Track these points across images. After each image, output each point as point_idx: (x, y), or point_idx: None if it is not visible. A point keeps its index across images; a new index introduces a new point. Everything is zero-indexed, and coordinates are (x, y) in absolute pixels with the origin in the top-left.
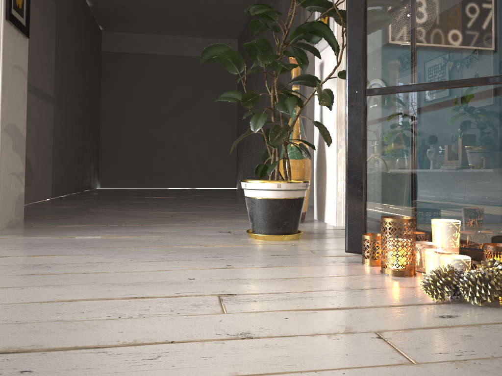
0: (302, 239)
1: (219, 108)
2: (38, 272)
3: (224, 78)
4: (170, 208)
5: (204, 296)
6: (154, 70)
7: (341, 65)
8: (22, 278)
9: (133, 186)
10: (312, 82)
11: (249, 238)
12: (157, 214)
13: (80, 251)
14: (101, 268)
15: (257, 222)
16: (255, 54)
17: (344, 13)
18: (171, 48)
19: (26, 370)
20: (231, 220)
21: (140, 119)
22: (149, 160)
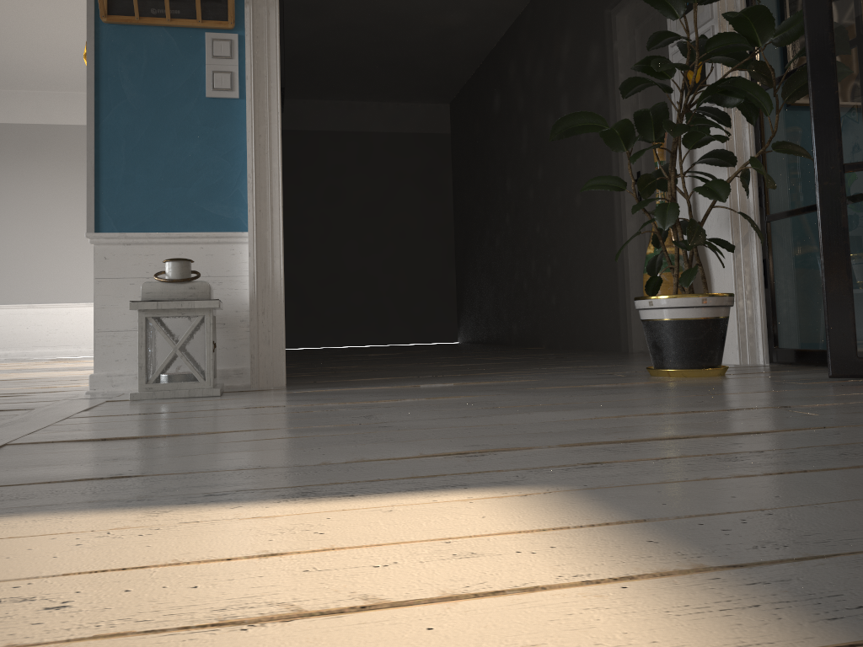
0: (731, 375)
1: (424, 214)
2: (497, 406)
3: (430, 165)
4: (441, 361)
5: (758, 408)
6: (319, 156)
7: (731, 136)
8: (495, 409)
9: (292, 345)
10: (723, 160)
11: (660, 377)
12: (446, 367)
13: (479, 393)
14: (561, 401)
15: (671, 353)
16: (643, 124)
17: (760, 65)
18: (344, 121)
19: (735, 443)
20: (574, 366)
21: (299, 236)
22: (316, 303)
